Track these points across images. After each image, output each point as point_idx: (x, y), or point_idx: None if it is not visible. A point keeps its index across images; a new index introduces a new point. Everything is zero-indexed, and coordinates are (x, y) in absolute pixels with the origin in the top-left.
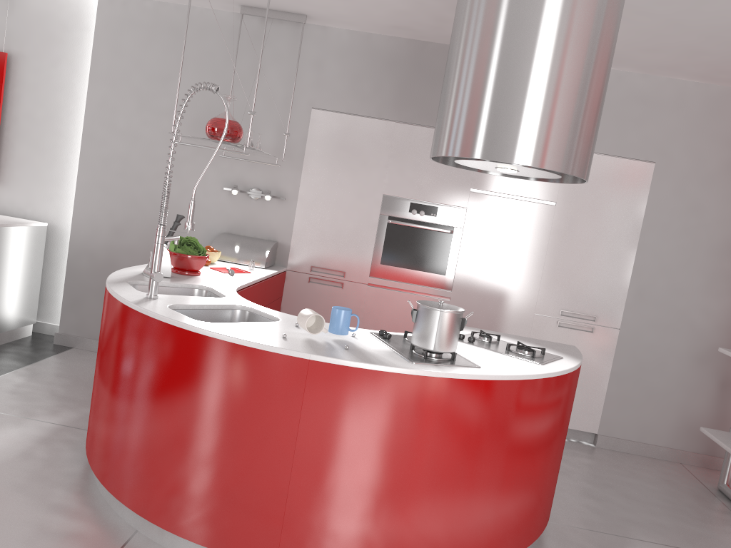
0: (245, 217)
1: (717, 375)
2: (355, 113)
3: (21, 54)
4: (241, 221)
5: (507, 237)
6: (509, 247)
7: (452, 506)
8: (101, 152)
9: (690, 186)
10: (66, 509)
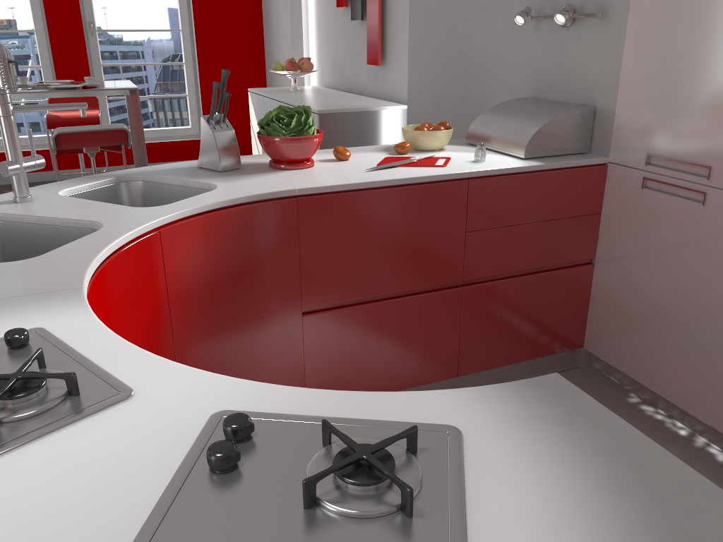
0: (553, 65)
1: None
2: None
3: None
4: (549, 74)
5: None
6: None
7: None
8: (422, 0)
9: None
10: None
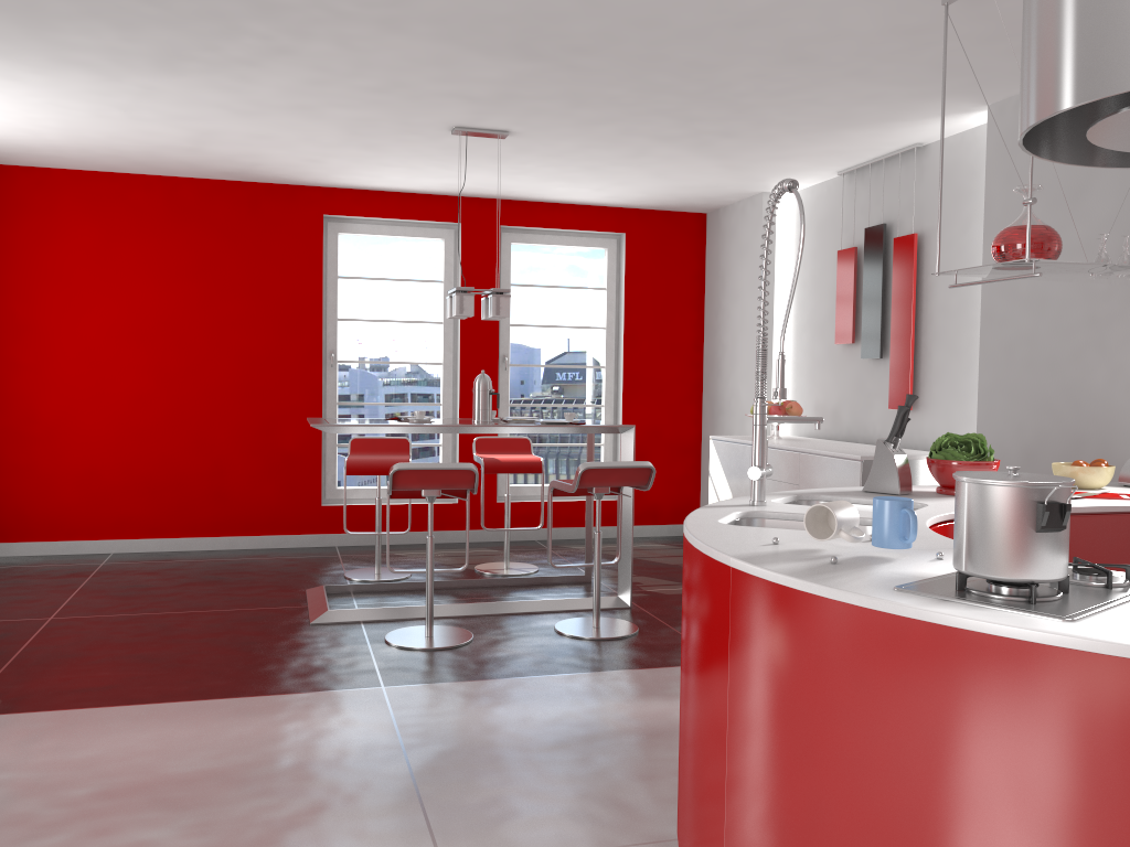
0: None
1: None
2: None
3: (932, 229)
4: None
5: None
6: None
7: None
8: (1001, 336)
9: None
10: (665, 787)
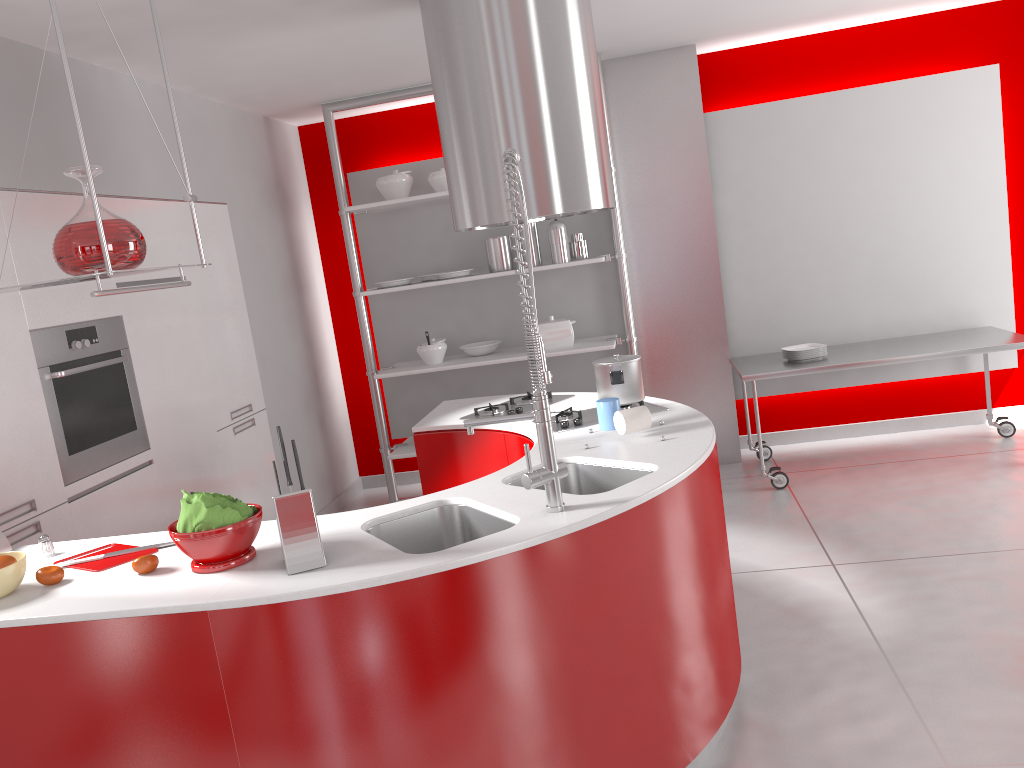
0: None
1: (317, 417)
2: None
3: None
4: None
5: (168, 342)
6: (173, 355)
7: None
8: None
9: (251, 225)
10: None
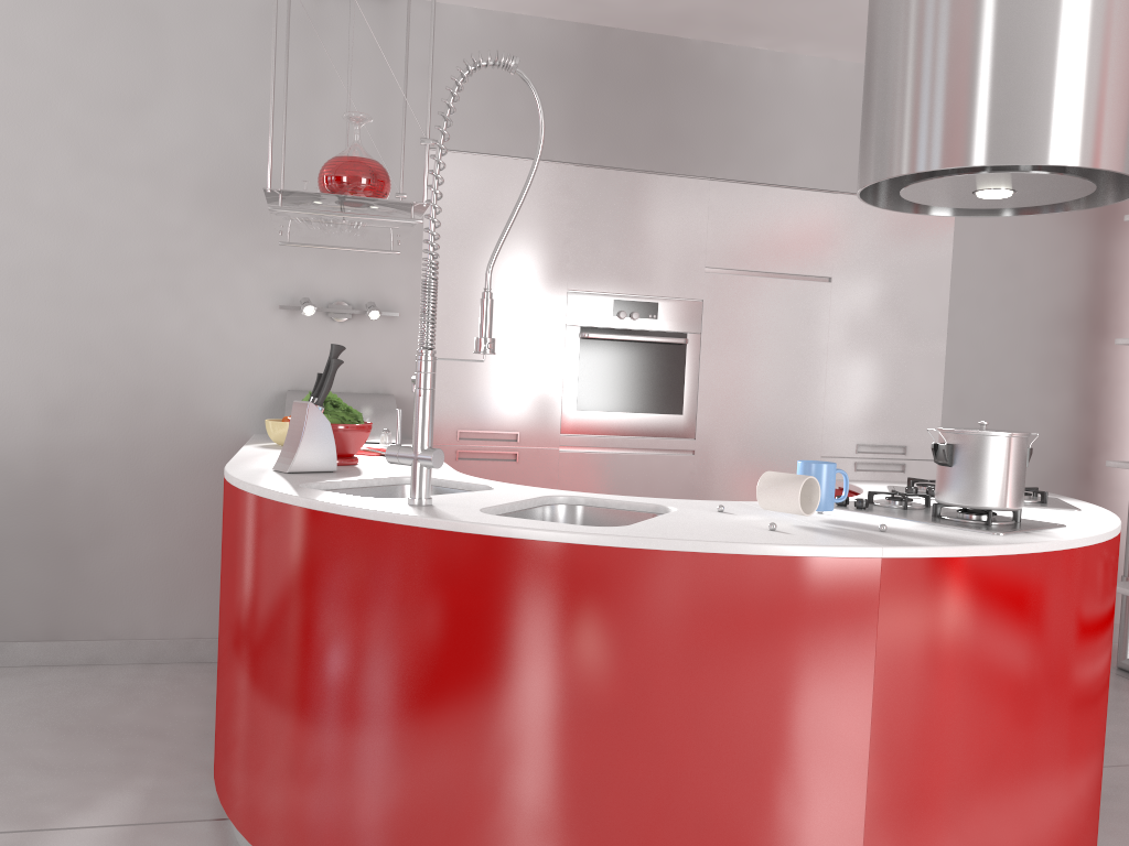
0: (324, 356)
1: None
2: (504, 154)
3: None
4: (318, 365)
5: (768, 341)
6: (773, 357)
7: (1076, 776)
8: (2, 259)
9: (1003, 236)
10: None
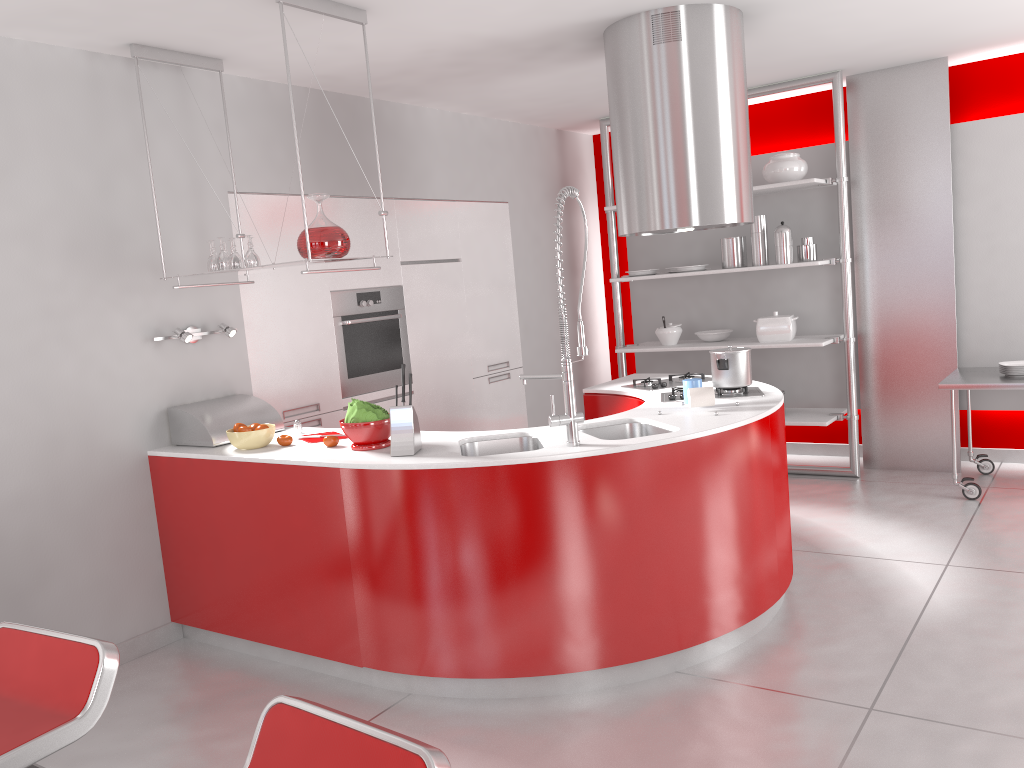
0: (187, 374)
1: (575, 380)
2: (277, 192)
3: None
4: (183, 382)
5: (438, 307)
6: (442, 317)
7: None
8: None
9: (530, 219)
10: (624, 707)
